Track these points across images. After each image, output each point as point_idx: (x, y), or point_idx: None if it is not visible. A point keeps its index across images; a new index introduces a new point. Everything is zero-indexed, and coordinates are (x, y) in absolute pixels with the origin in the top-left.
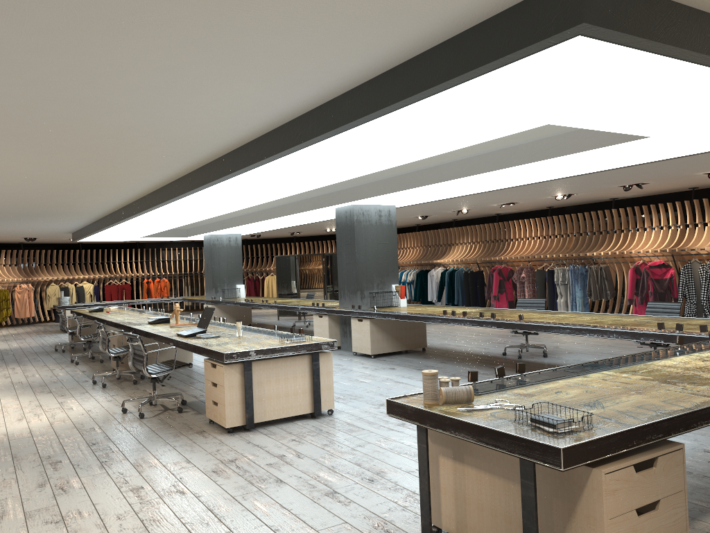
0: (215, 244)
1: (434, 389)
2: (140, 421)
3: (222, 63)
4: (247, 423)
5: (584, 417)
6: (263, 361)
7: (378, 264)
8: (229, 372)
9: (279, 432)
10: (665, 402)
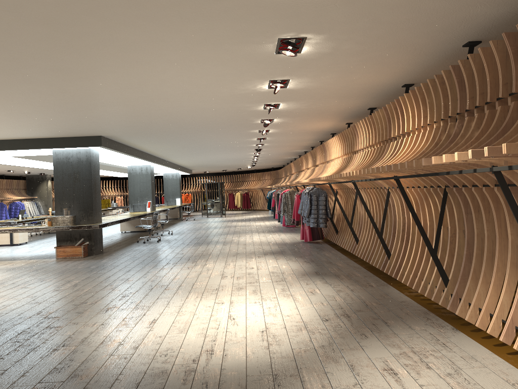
0: (165, 178)
1: None
2: None
3: None
4: None
5: None
6: None
7: (140, 192)
8: None
9: None
10: None
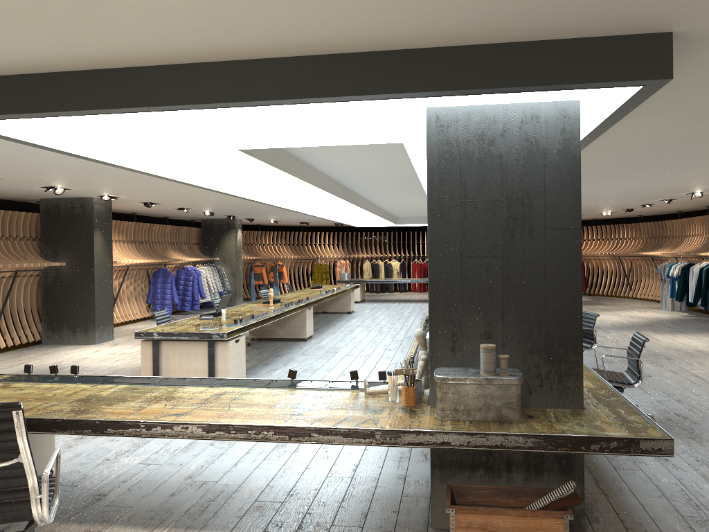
0: None
1: None
2: None
3: None
4: None
5: None
6: (170, 342)
7: None
8: (144, 346)
9: None
10: None
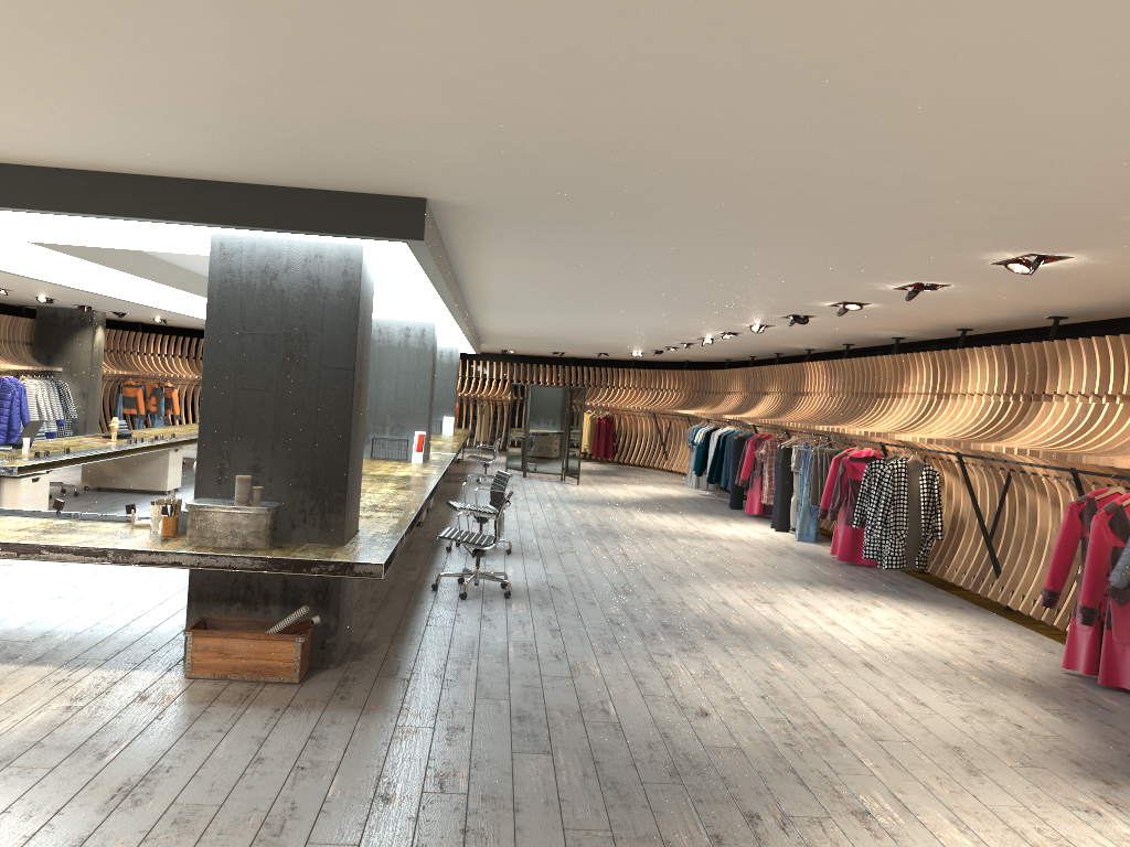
0: None
1: None
2: None
3: None
4: None
5: None
6: None
7: (396, 400)
8: None
9: None
10: None
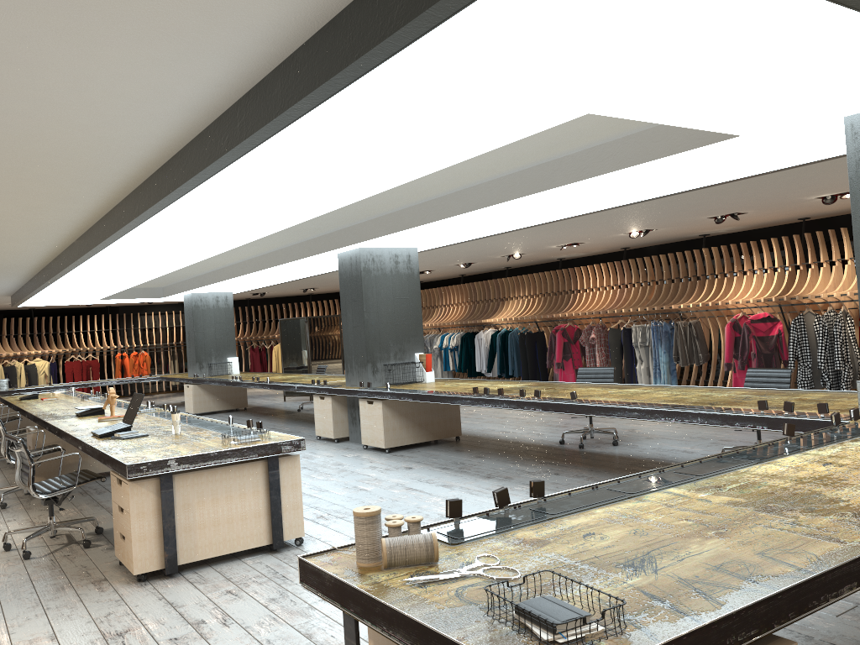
0: (199, 306)
1: (372, 541)
2: (22, 564)
3: (47, 8)
4: (166, 567)
5: (618, 596)
6: (191, 474)
7: (395, 326)
8: (137, 492)
9: (213, 577)
10: (764, 556)
